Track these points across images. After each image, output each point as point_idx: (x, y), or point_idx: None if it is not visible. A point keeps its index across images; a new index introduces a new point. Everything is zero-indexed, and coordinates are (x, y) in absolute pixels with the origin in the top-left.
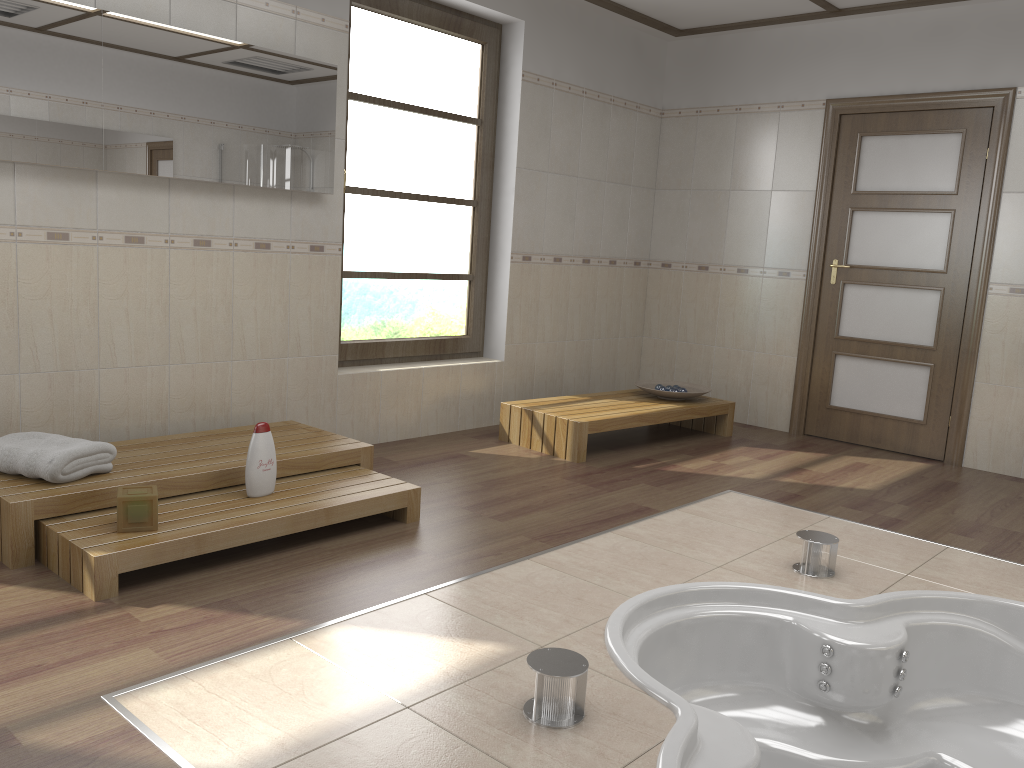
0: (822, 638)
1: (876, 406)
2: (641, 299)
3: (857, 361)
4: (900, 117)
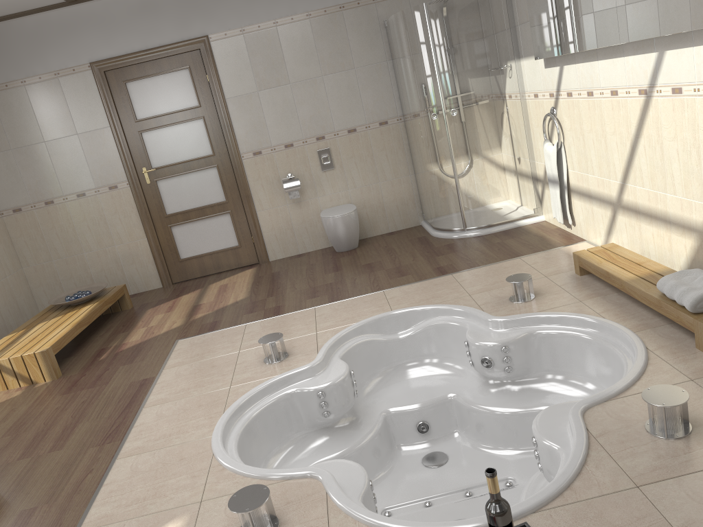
0: (315, 390)
1: (209, 248)
2: (9, 241)
3: (186, 225)
4: (145, 65)
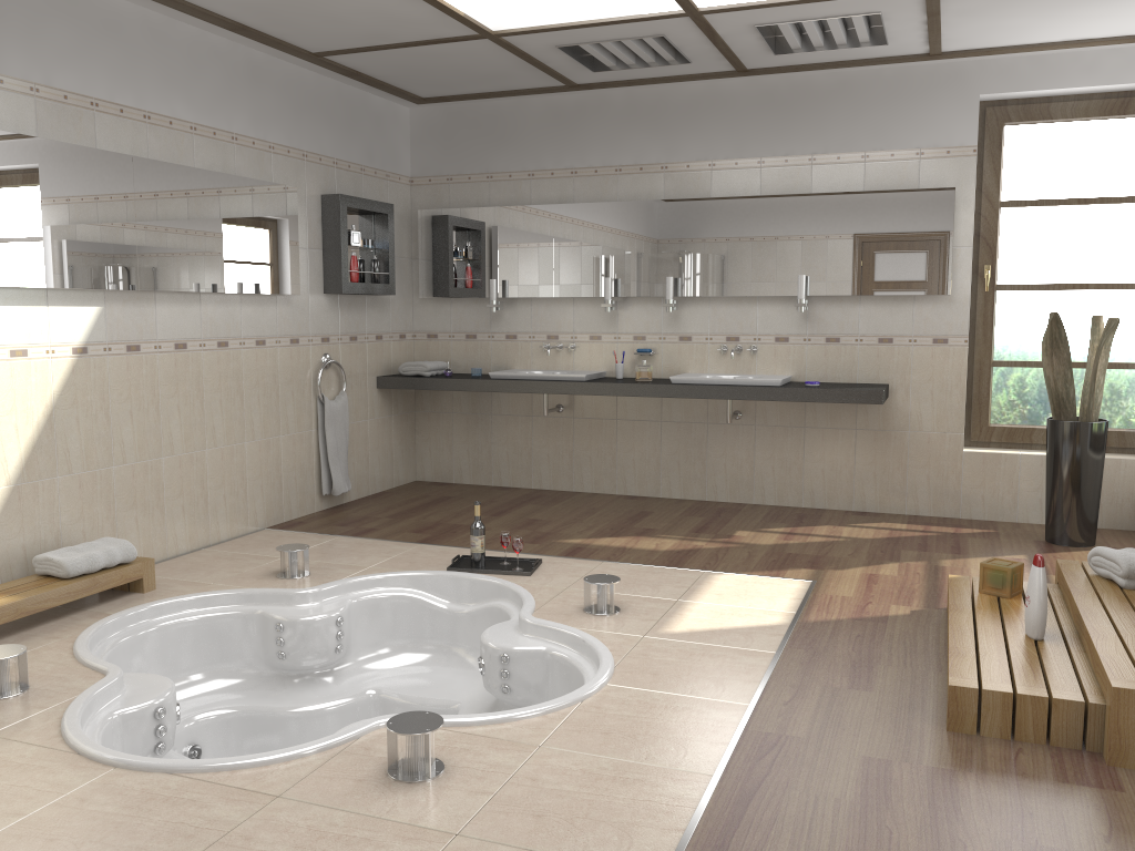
0: None
1: None
2: None
3: None
4: None
